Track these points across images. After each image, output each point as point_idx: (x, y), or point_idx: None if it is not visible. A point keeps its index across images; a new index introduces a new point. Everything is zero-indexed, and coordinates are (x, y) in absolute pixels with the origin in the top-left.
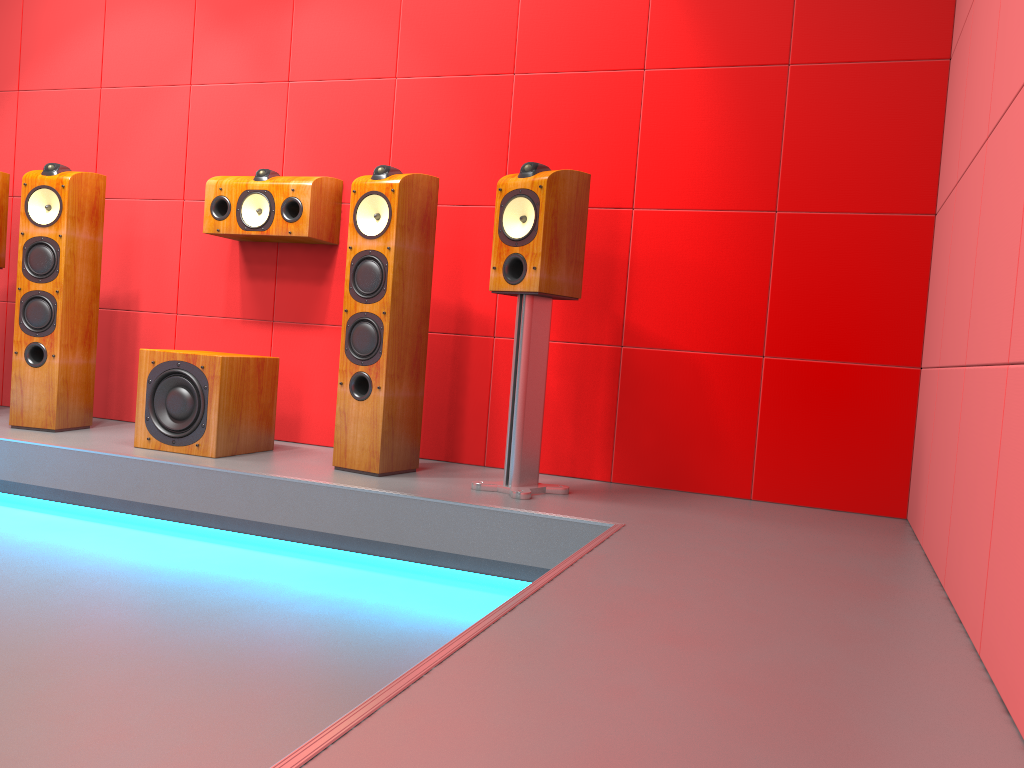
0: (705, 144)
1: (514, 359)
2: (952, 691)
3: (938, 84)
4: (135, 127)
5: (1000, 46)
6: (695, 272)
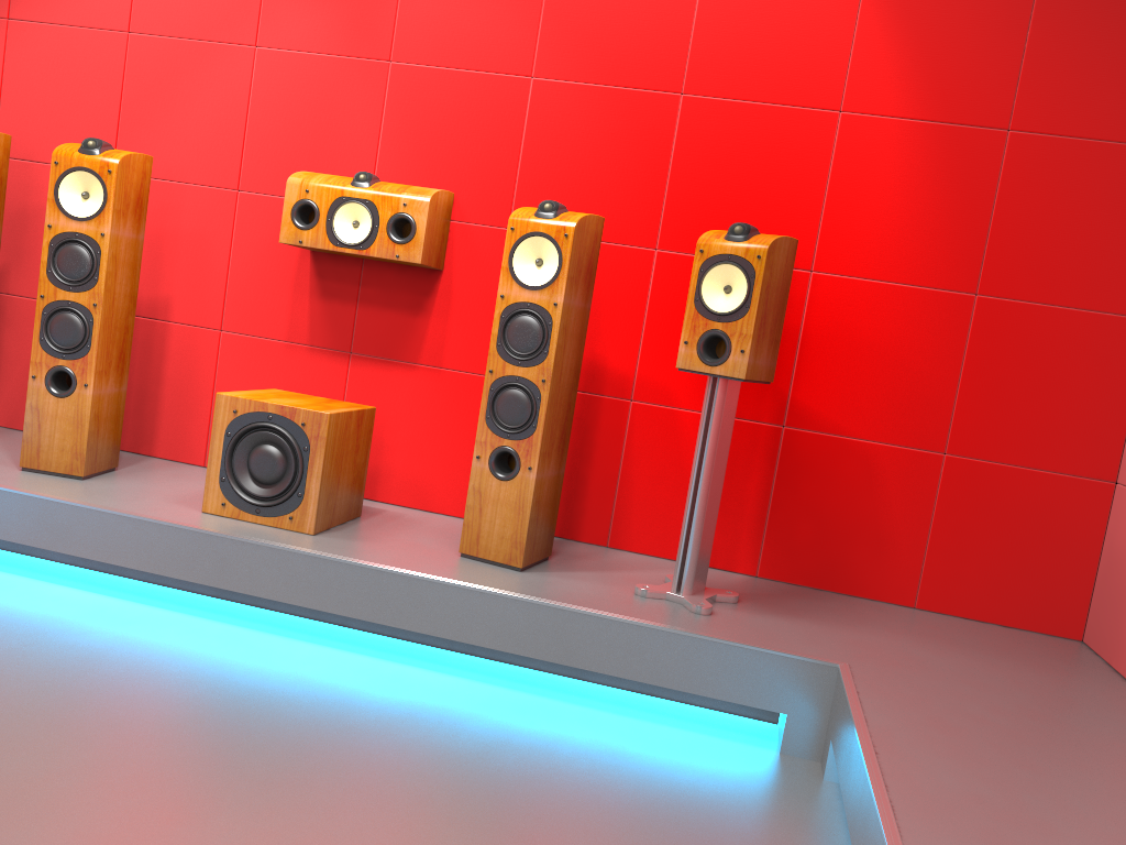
0: (903, 208)
1: (699, 450)
2: None
3: None
4: (175, 89)
5: None
6: (877, 352)
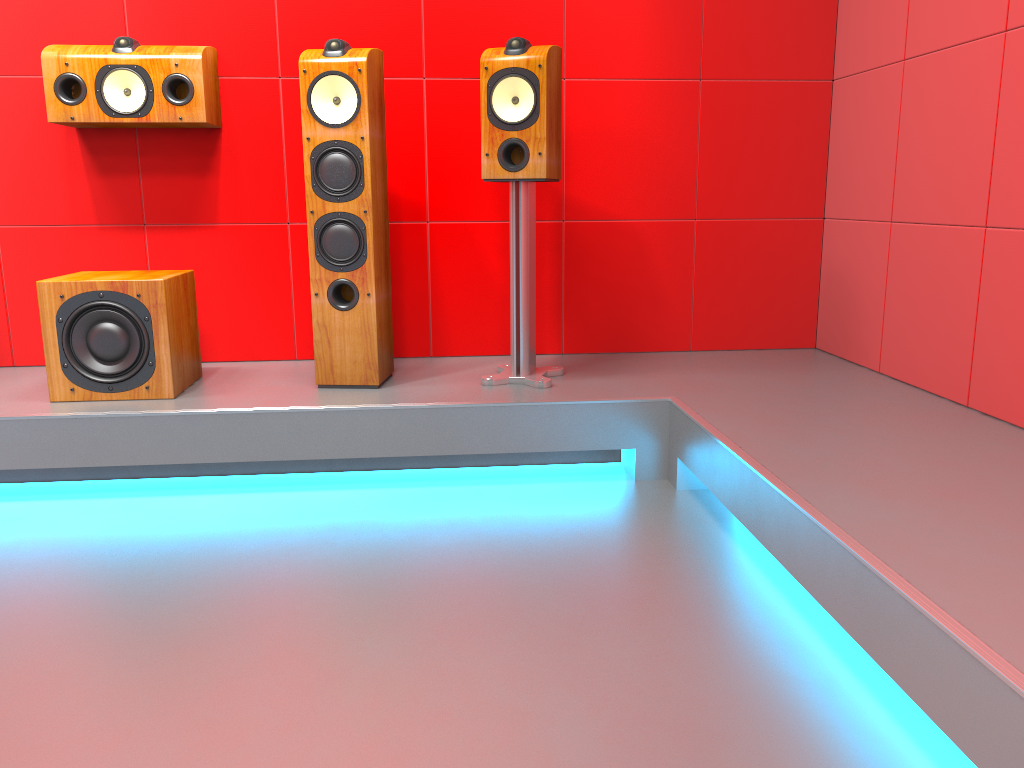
0: (631, 11)
1: (515, 249)
2: None
3: None
4: None
5: None
6: (630, 142)
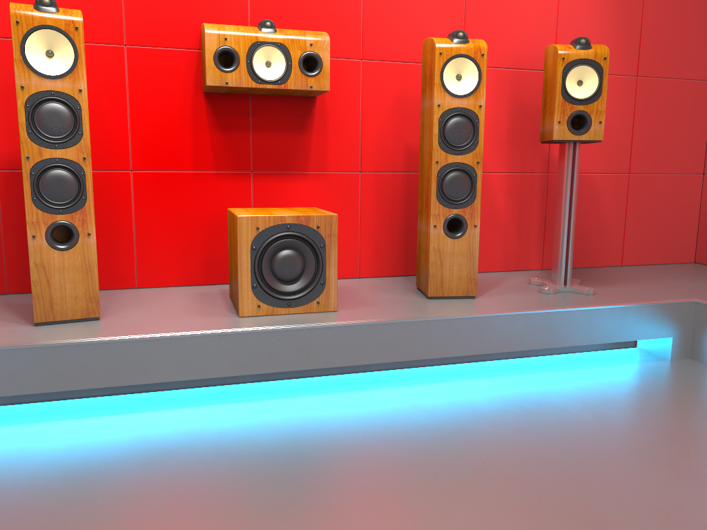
0: (598, 26)
1: (569, 192)
2: None
3: None
4: None
5: None
6: None
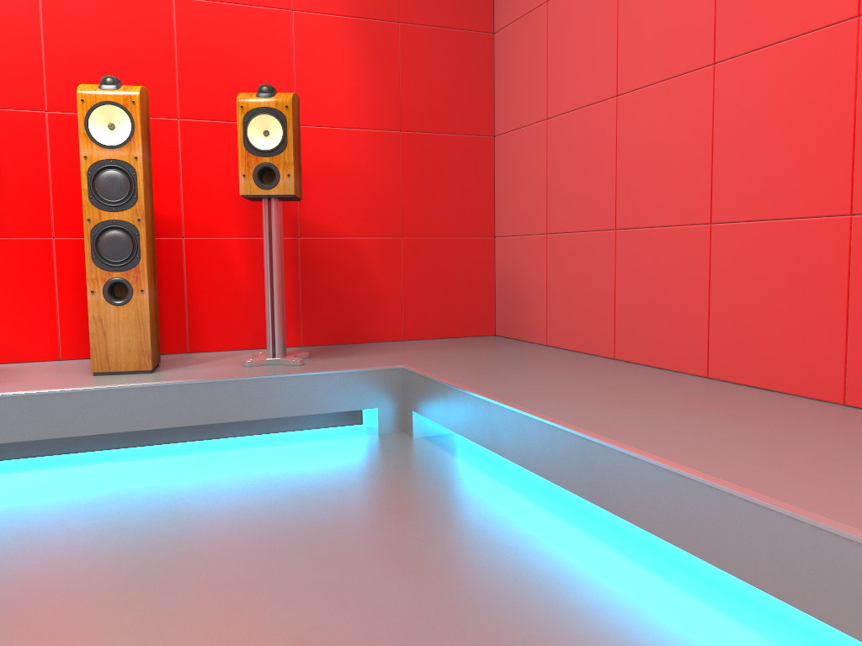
0: (346, 77)
1: (268, 252)
2: (740, 390)
3: (489, 49)
4: None
5: (627, 43)
6: (349, 176)
